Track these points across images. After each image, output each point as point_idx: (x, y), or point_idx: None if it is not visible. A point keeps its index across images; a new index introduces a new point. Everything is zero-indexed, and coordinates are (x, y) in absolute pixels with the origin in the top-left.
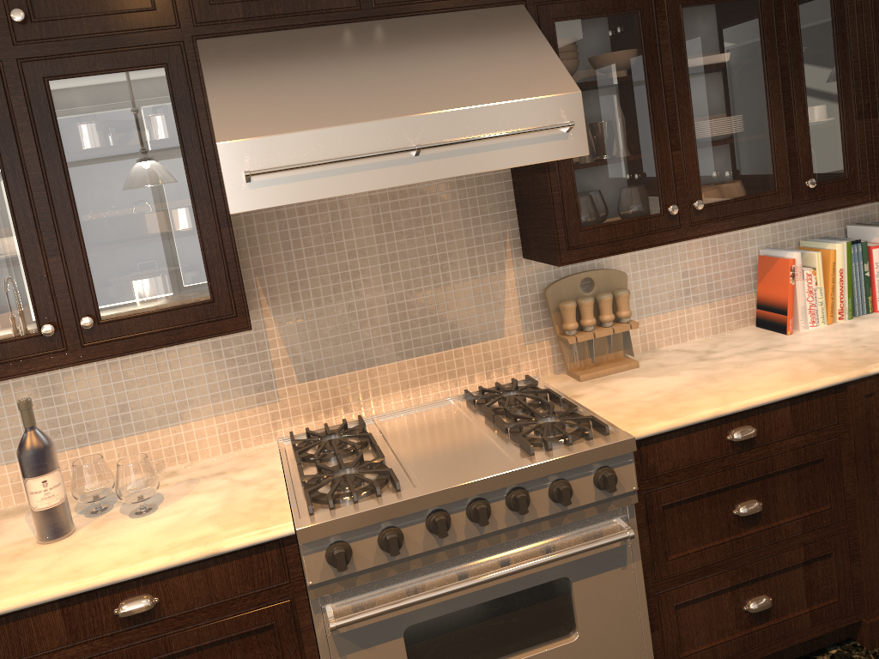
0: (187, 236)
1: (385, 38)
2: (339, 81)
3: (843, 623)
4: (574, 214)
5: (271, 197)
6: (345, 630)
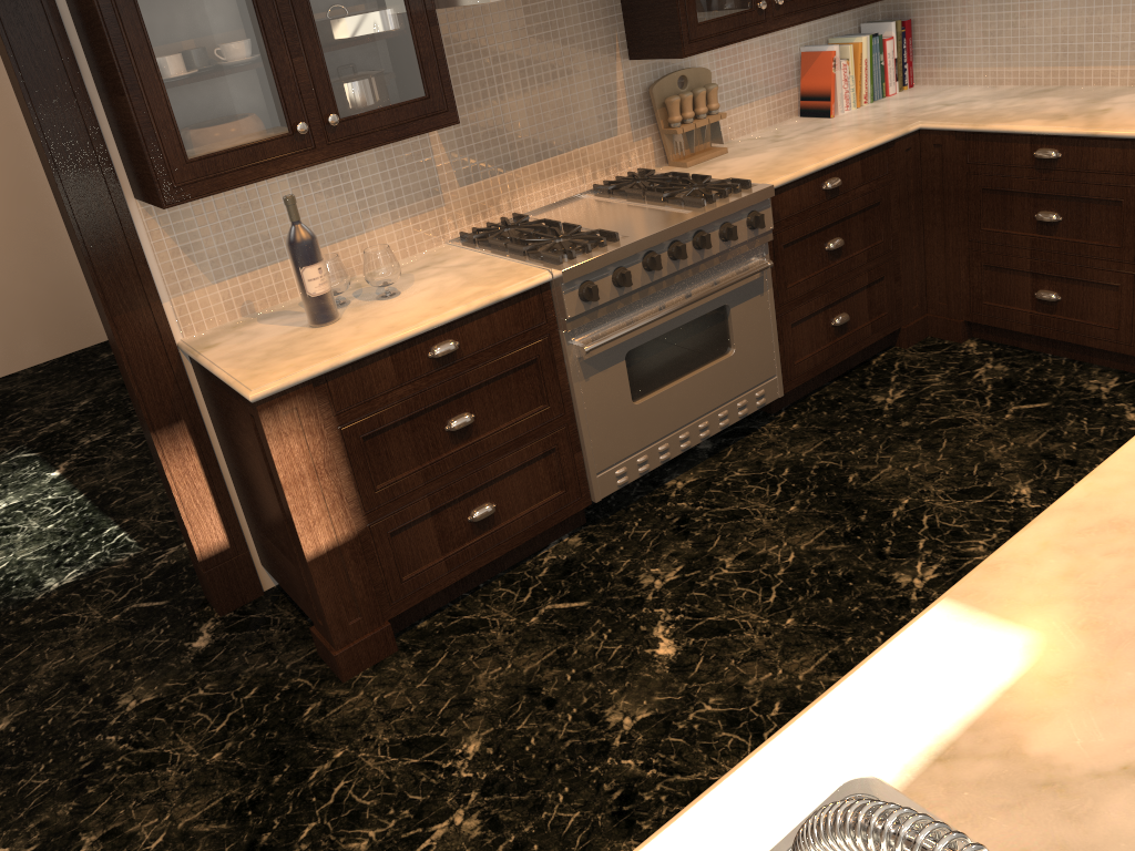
0: (403, 35)
1: None
2: None
3: (890, 330)
4: (693, 10)
5: None
6: (587, 357)
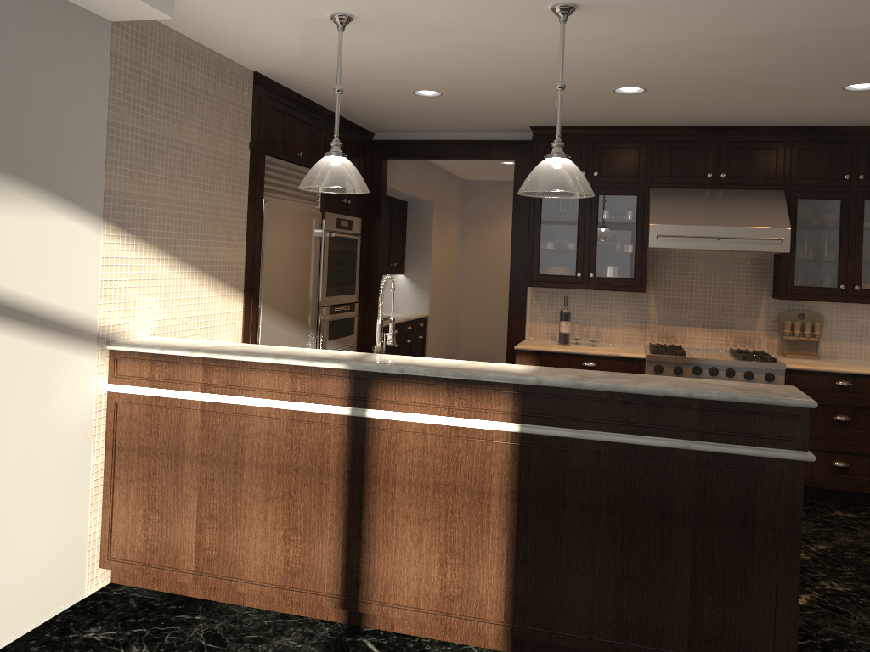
0: (630, 254)
1: (719, 196)
2: (696, 210)
3: None
4: (791, 279)
5: (663, 244)
6: None
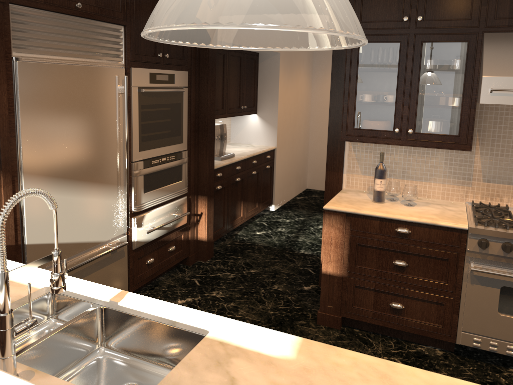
0: (456, 108)
1: None
2: None
3: None
4: None
5: (498, 100)
6: (476, 274)
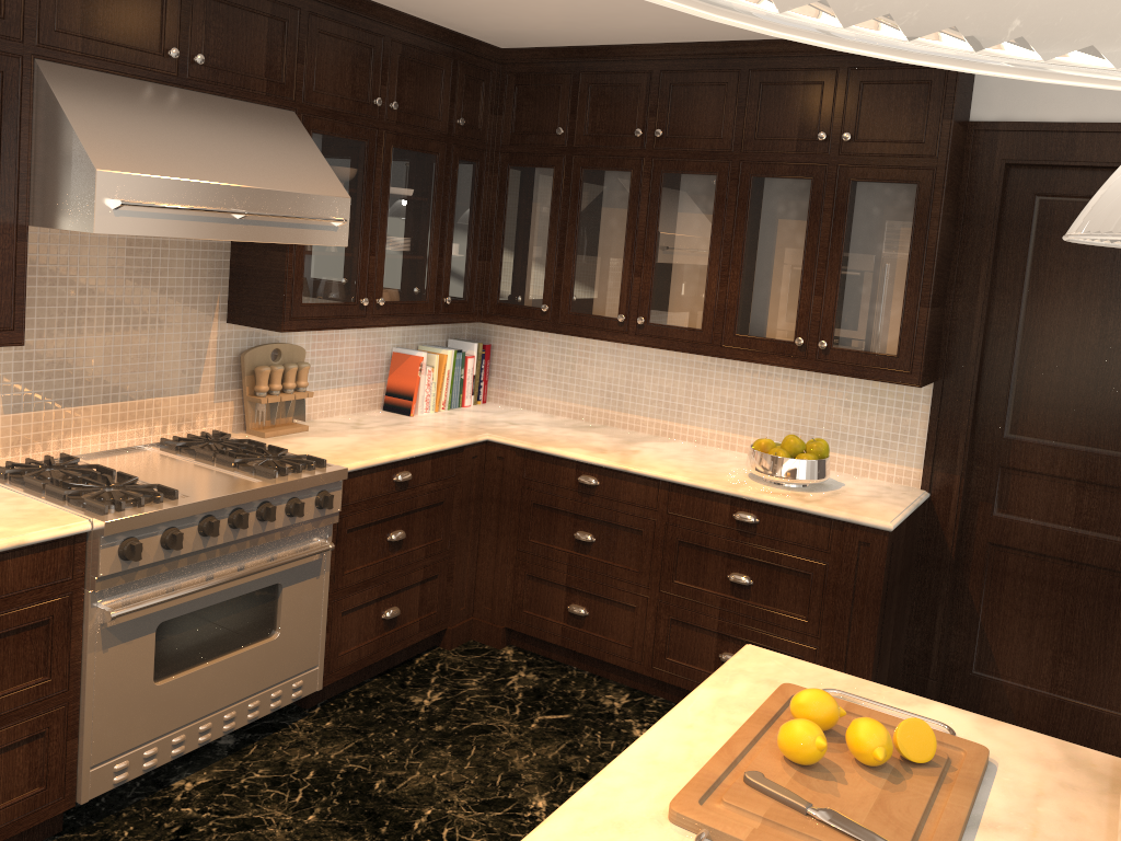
0: None
1: (201, 109)
2: (177, 140)
3: (437, 630)
4: (299, 290)
5: (129, 227)
6: (112, 624)
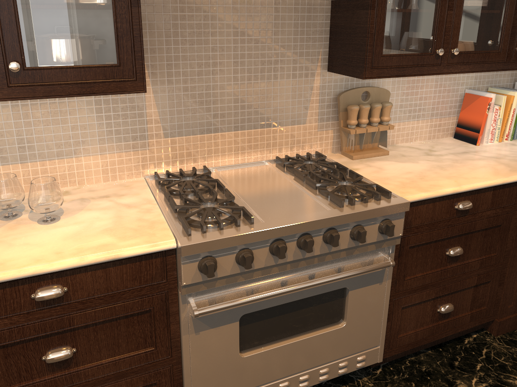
0: (104, 9)
1: None
2: None
3: (485, 321)
4: (380, 43)
5: None
6: (201, 315)
